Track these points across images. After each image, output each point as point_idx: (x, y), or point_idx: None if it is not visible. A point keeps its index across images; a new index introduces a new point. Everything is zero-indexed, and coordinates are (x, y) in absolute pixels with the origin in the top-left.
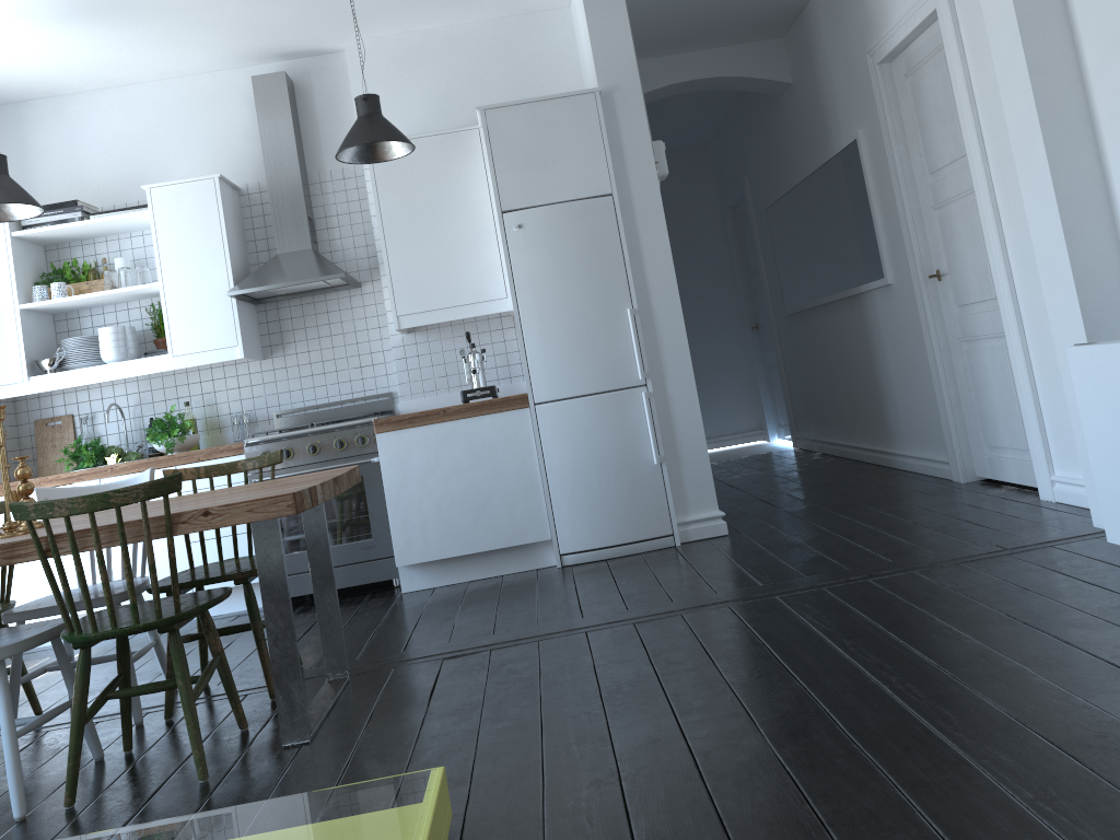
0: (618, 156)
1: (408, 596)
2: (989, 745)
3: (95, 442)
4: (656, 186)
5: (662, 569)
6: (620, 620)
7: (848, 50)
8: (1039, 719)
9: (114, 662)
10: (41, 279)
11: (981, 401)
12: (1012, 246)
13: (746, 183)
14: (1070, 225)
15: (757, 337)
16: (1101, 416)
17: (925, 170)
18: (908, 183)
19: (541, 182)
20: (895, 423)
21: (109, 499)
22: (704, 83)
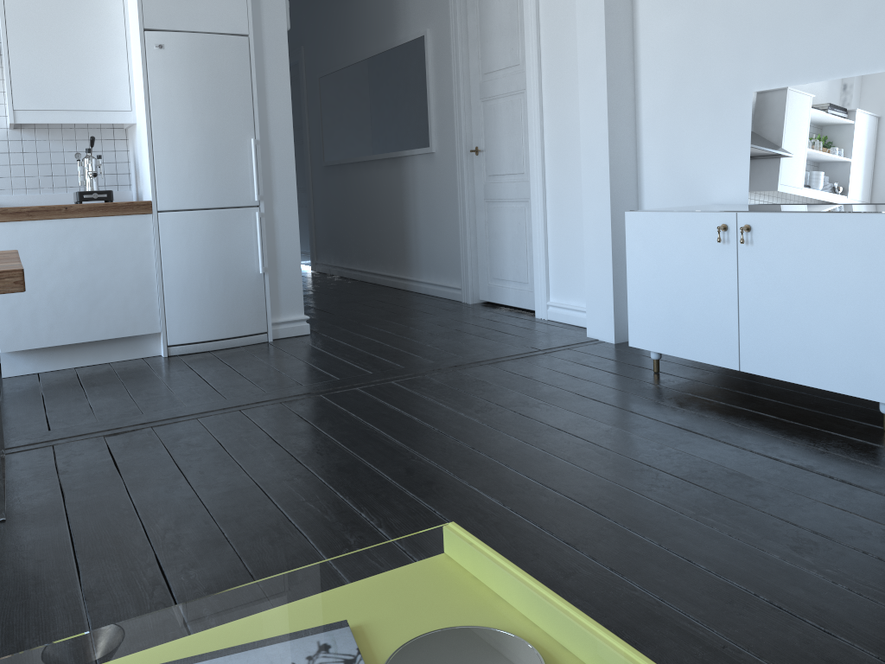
0: (255, 3)
1: (12, 381)
2: (638, 481)
3: None
4: (285, 37)
5: (271, 360)
6: (267, 400)
7: None
8: (656, 462)
9: None
10: None
11: (495, 246)
12: (549, 137)
13: (302, 53)
14: (612, 128)
15: None
16: (645, 261)
17: (481, 70)
18: (465, 77)
19: (185, 9)
20: (416, 258)
21: None
22: None
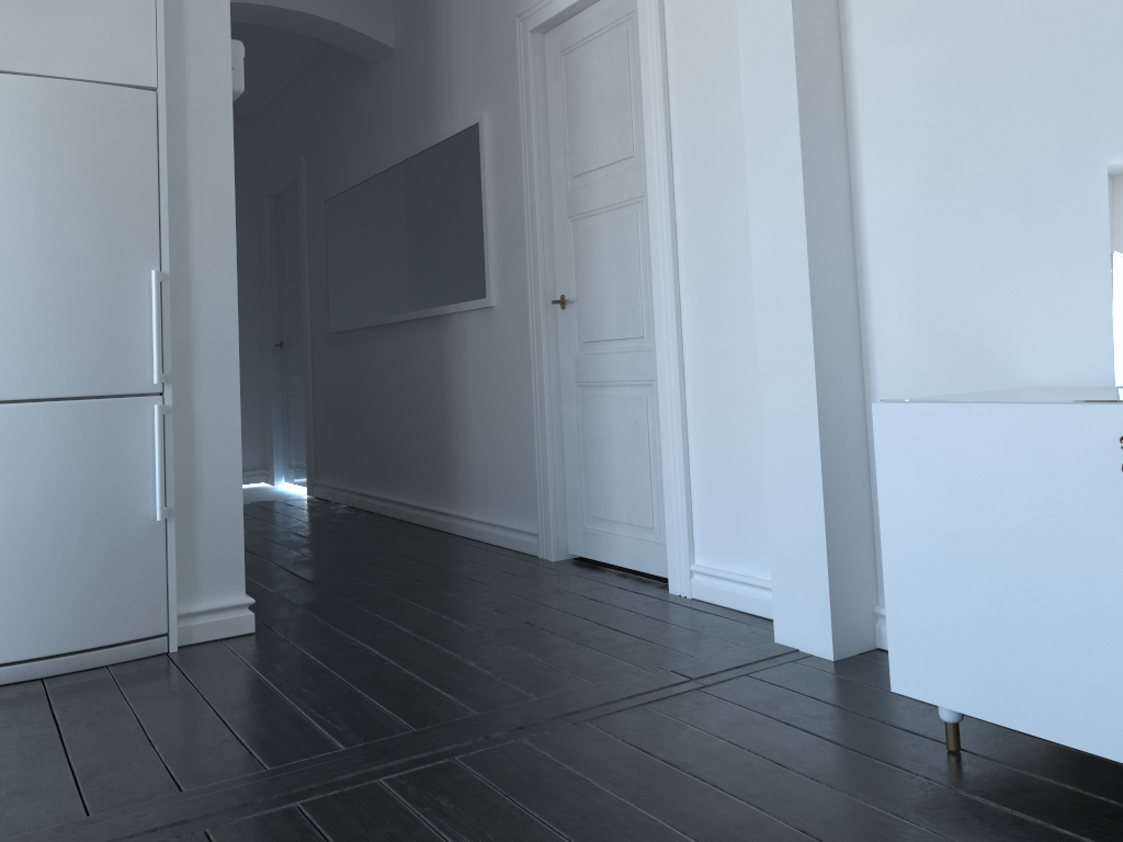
0: (175, 38)
1: None
2: None
3: None
4: (229, 98)
5: (151, 704)
6: None
7: (487, 13)
8: None
9: None
10: None
11: (595, 463)
12: (688, 273)
13: (303, 167)
14: (815, 247)
15: (279, 357)
16: (924, 508)
17: (569, 171)
18: (543, 184)
19: (36, 37)
20: (464, 479)
21: None
22: (287, 17)
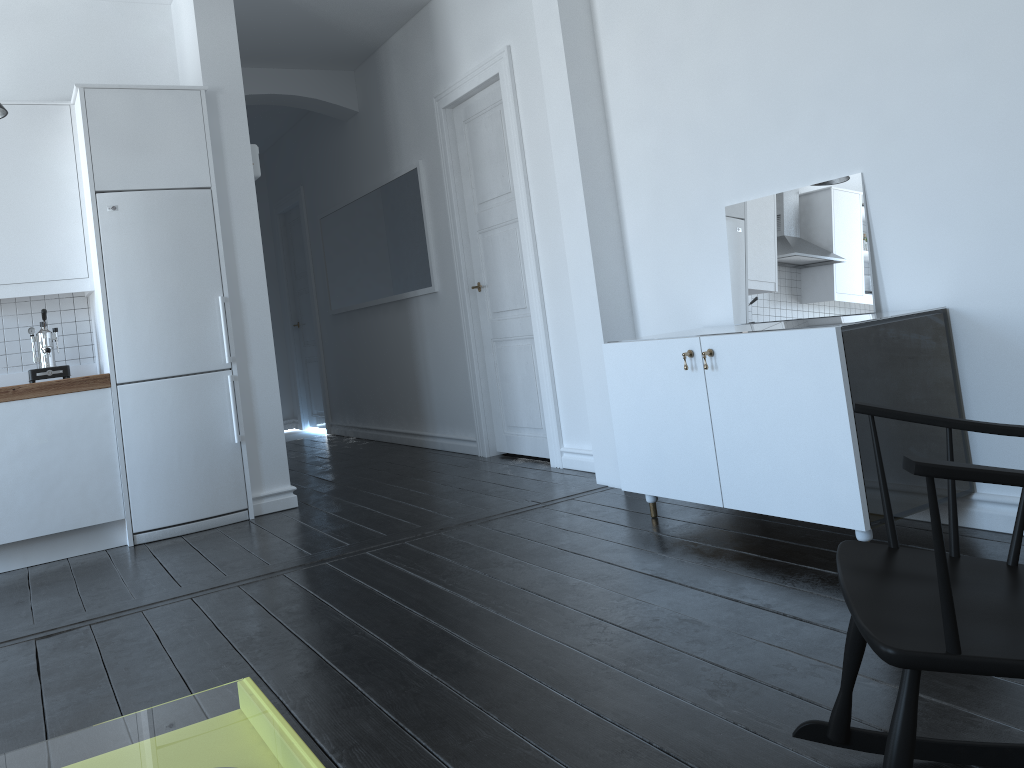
0: (218, 153)
1: None
2: (582, 636)
3: None
4: (253, 185)
5: (245, 539)
6: (224, 585)
7: (416, 93)
8: (610, 614)
9: None
10: None
11: (507, 390)
12: (544, 267)
13: (302, 193)
14: (597, 254)
15: (297, 334)
16: (626, 395)
17: (475, 200)
18: (460, 209)
19: (140, 167)
20: (429, 410)
21: None
22: (281, 99)
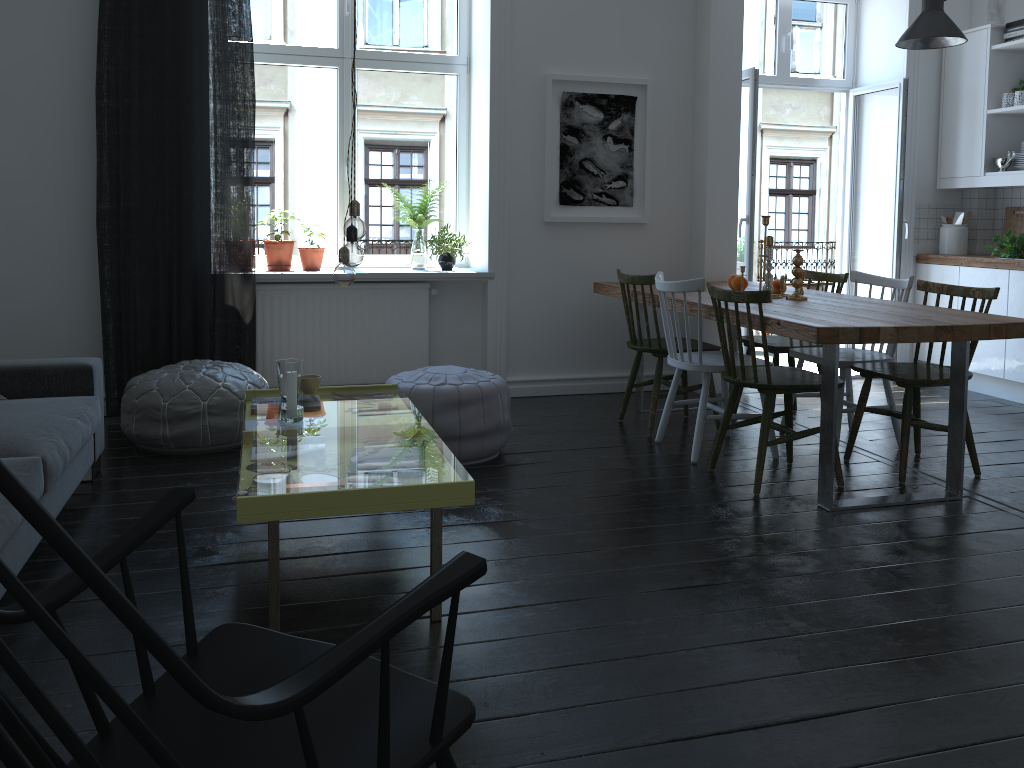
0: None
1: None
2: None
3: (1018, 237)
4: None
5: None
6: None
7: None
8: None
9: (942, 416)
10: (1022, 85)
11: None
12: None
13: None
14: None
15: None
16: None
17: None
18: None
19: None
20: None
21: (731, 296)
22: None
